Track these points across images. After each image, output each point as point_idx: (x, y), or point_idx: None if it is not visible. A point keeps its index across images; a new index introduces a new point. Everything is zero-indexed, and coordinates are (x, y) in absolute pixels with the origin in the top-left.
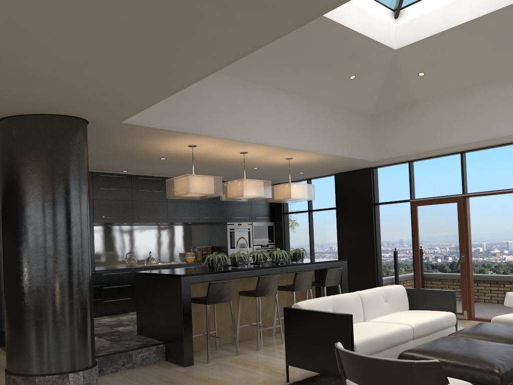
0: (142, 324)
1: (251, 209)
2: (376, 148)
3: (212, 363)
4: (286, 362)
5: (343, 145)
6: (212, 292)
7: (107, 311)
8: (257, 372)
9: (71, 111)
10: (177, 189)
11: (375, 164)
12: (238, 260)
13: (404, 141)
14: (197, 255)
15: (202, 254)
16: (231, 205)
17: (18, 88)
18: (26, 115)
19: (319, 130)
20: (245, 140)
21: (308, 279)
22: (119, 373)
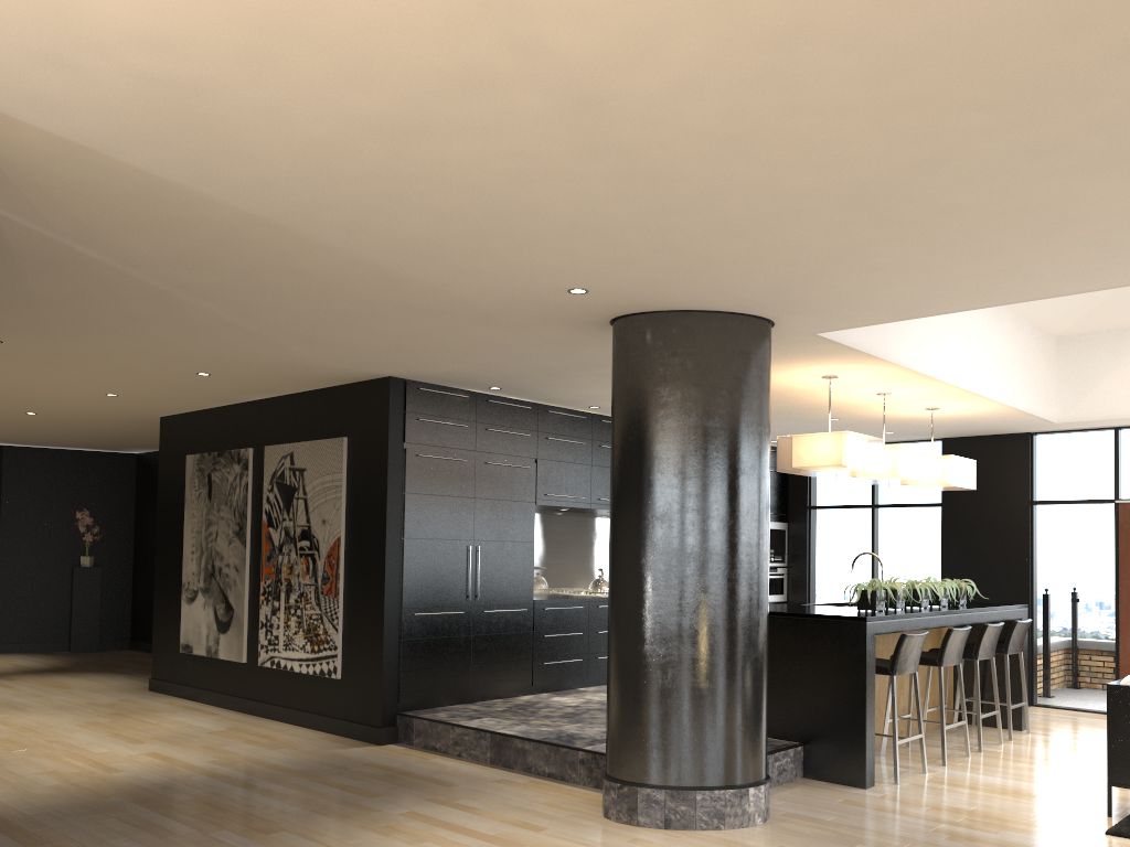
0: None
1: None
2: (1065, 400)
3: (904, 784)
4: (1109, 781)
5: (1028, 390)
6: (903, 653)
7: (547, 683)
8: (1020, 800)
9: (787, 311)
10: (813, 456)
11: (1047, 428)
12: (897, 596)
13: (1129, 391)
14: None
15: None
16: None
17: (799, 276)
18: (700, 312)
19: (1005, 361)
20: (933, 374)
21: (996, 638)
22: None
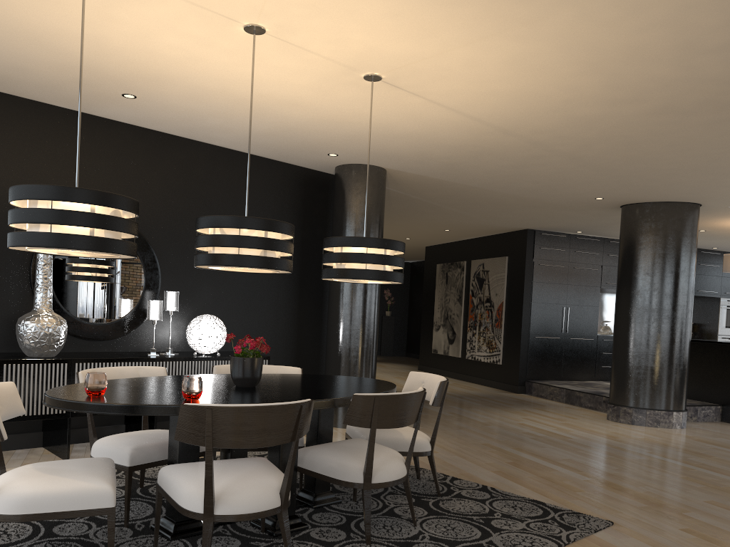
0: None
1: None
2: None
3: None
4: None
5: None
6: None
7: (603, 376)
8: None
9: (703, 200)
10: None
11: None
12: None
13: None
14: None
15: None
16: (726, 278)
17: (695, 189)
18: (659, 202)
19: None
20: None
21: None
22: (690, 423)
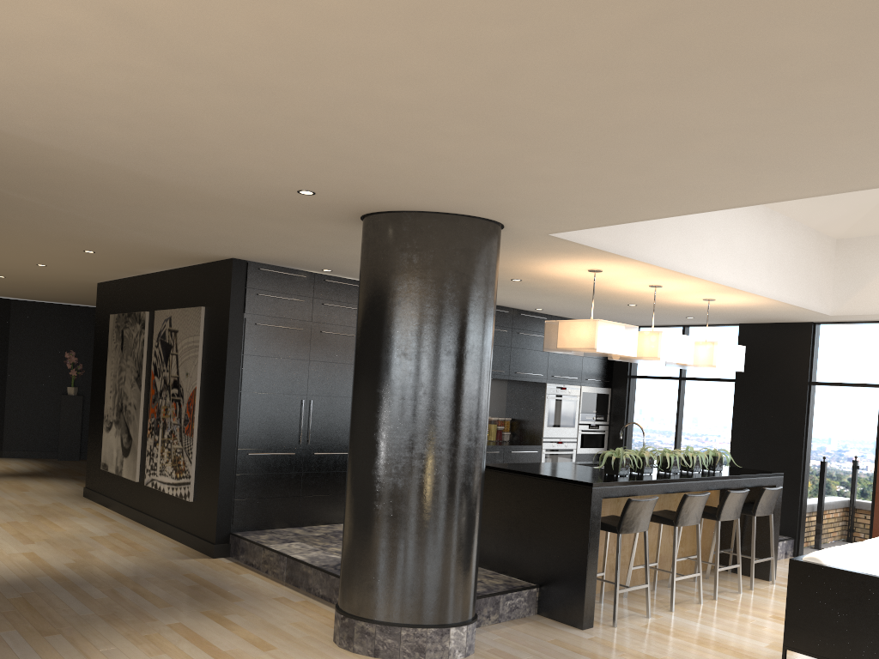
0: (485, 549)
1: (581, 365)
2: (839, 295)
3: (621, 628)
4: (785, 645)
5: (799, 286)
6: (629, 515)
7: None
8: (713, 652)
9: (504, 214)
10: (571, 339)
11: (826, 319)
12: (645, 463)
13: None
14: (489, 431)
15: (497, 430)
16: (555, 355)
17: (484, 184)
18: (427, 213)
19: (773, 260)
20: (686, 271)
21: (740, 503)
22: (486, 630)
